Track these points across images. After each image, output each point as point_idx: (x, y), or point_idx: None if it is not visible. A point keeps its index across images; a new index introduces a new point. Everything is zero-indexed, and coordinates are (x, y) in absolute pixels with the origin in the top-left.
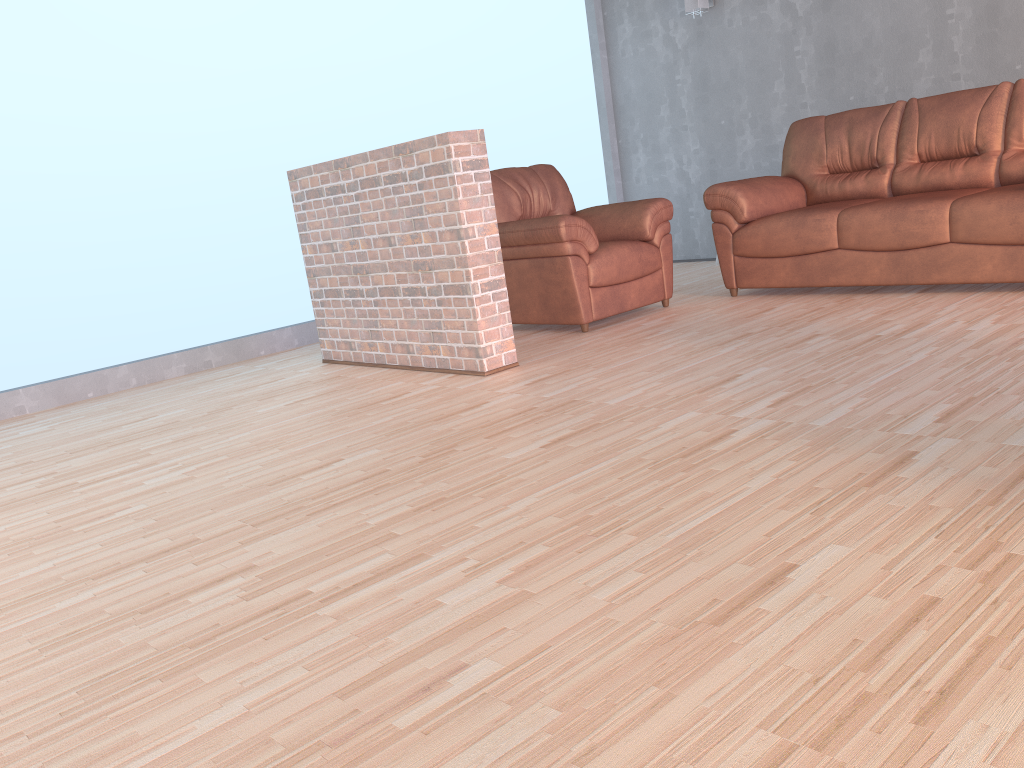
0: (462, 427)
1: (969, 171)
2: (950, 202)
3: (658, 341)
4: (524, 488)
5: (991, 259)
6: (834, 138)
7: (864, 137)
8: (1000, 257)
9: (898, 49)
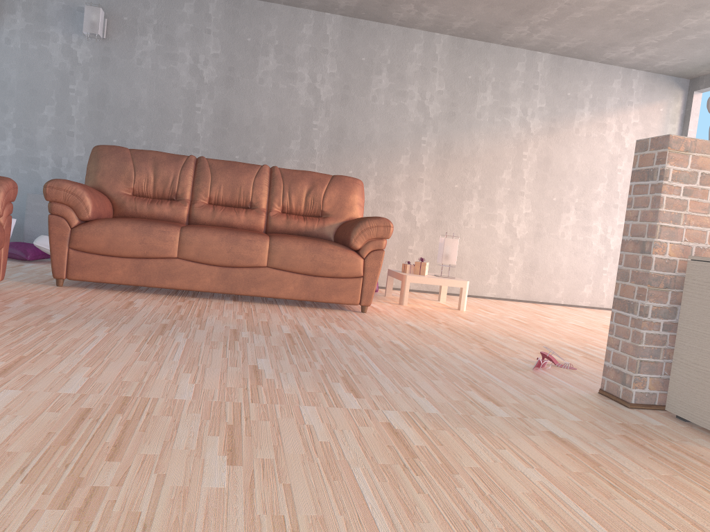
0: (24, 447)
1: (250, 218)
2: (268, 238)
3: (76, 326)
4: (351, 529)
5: (294, 282)
6: (143, 168)
7: (168, 174)
8: (300, 282)
9: (158, 117)
